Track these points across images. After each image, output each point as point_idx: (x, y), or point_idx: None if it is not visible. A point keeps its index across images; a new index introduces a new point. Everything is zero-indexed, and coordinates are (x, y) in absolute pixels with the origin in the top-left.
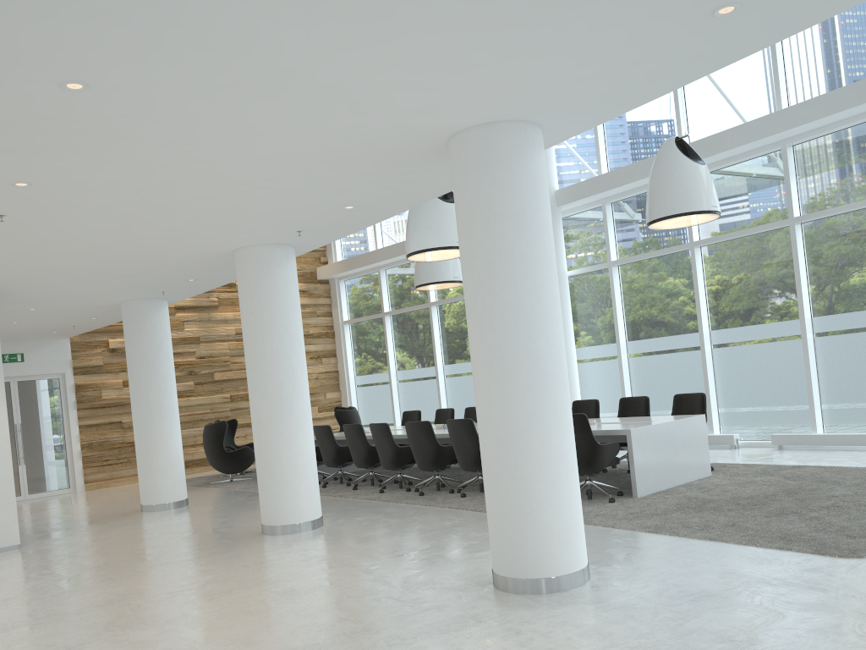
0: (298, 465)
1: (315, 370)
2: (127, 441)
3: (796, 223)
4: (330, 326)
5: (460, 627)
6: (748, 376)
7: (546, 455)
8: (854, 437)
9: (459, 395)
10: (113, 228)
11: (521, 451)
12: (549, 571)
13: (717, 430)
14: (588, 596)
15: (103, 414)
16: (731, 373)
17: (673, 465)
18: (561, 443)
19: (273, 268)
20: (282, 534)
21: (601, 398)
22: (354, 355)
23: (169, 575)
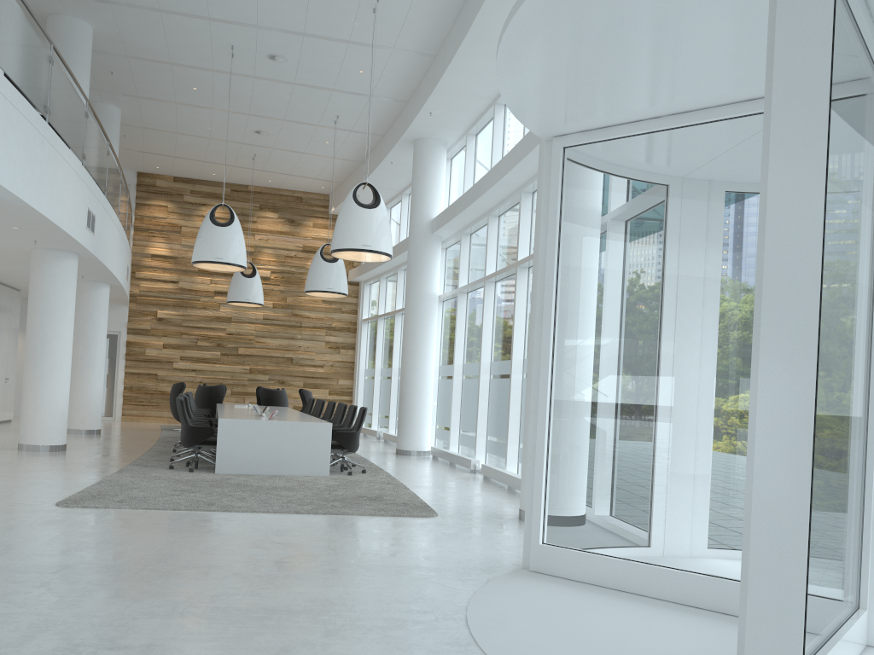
0: (38, 405)
1: (332, 358)
2: (159, 390)
3: (520, 266)
4: (353, 322)
5: None
6: (499, 408)
7: None
8: (504, 475)
9: None
10: None
11: None
12: None
13: (481, 455)
14: None
15: (144, 366)
16: (494, 404)
17: (272, 457)
18: None
19: (44, 265)
20: (21, 450)
21: (450, 413)
22: (367, 350)
23: None
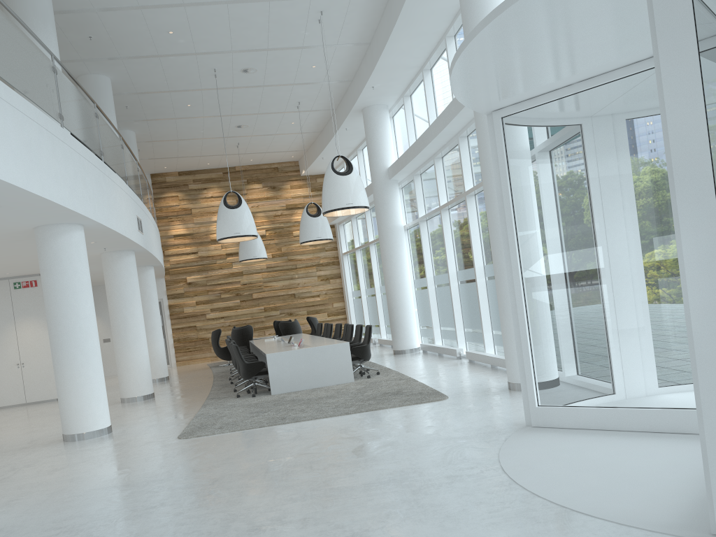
0: (129, 367)
1: (325, 288)
2: (199, 337)
3: (468, 195)
4: (336, 257)
5: (10, 451)
6: (470, 306)
7: (65, 379)
8: (486, 357)
9: (387, 308)
10: (14, 259)
11: (56, 377)
12: (68, 432)
13: (463, 344)
14: (70, 444)
15: (185, 321)
16: (465, 303)
17: (310, 375)
18: (72, 373)
19: (112, 264)
20: (123, 402)
21: (429, 315)
22: (350, 277)
23: (39, 419)
